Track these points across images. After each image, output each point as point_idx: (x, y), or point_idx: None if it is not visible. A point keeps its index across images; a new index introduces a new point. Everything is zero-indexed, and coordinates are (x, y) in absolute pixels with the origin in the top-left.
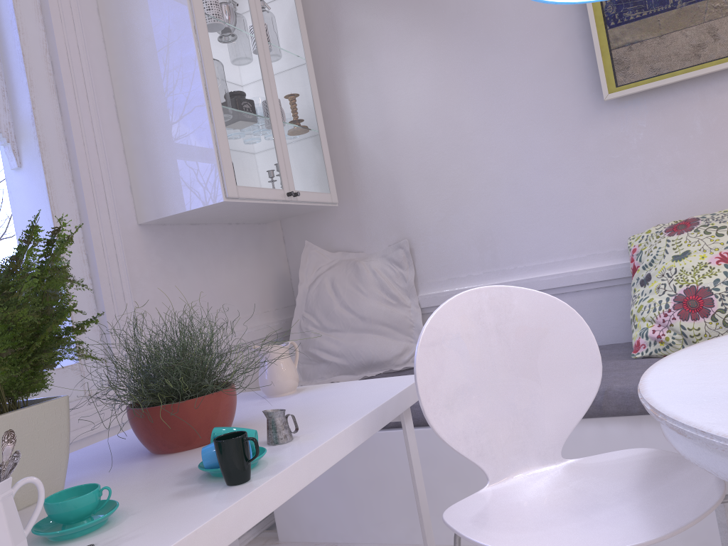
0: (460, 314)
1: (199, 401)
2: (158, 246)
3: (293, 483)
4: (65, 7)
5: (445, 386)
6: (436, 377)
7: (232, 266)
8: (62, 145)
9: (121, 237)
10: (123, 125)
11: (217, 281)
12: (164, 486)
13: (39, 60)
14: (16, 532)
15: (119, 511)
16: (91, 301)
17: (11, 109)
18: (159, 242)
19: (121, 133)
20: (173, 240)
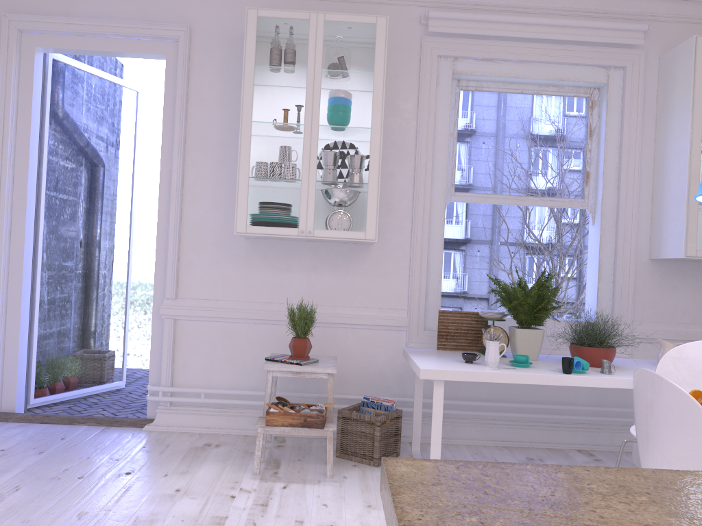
0: (699, 350)
1: (588, 348)
2: (661, 272)
3: (585, 382)
4: (631, 144)
5: (674, 377)
6: (670, 372)
7: None
8: (614, 215)
9: (634, 265)
10: (653, 204)
11: None
12: (553, 368)
13: (611, 173)
14: (496, 354)
15: (533, 367)
16: (610, 294)
17: (595, 196)
18: (662, 269)
19: (651, 208)
20: (674, 269)
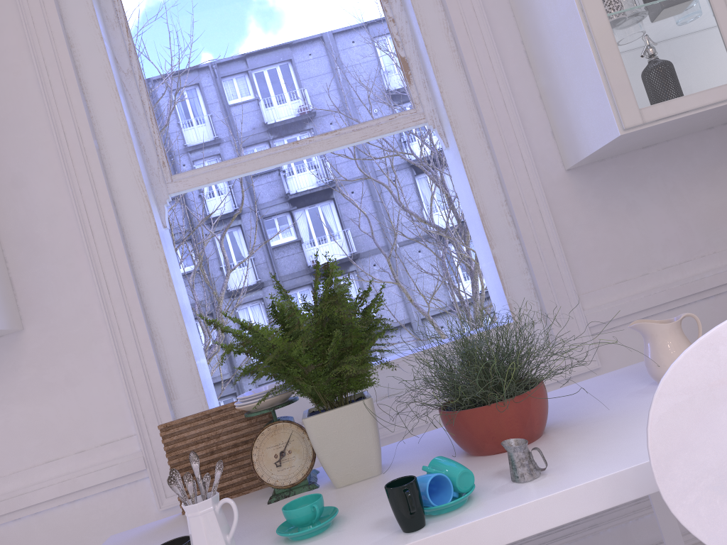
0: None
1: (475, 412)
2: (596, 187)
3: (467, 544)
4: None
5: (717, 457)
6: (696, 442)
7: (718, 181)
8: (474, 116)
9: (542, 191)
10: (533, 69)
11: (692, 206)
12: None
13: (441, 42)
14: (214, 538)
15: (343, 522)
16: (521, 260)
17: (432, 96)
18: (596, 181)
19: (534, 78)
20: (617, 174)
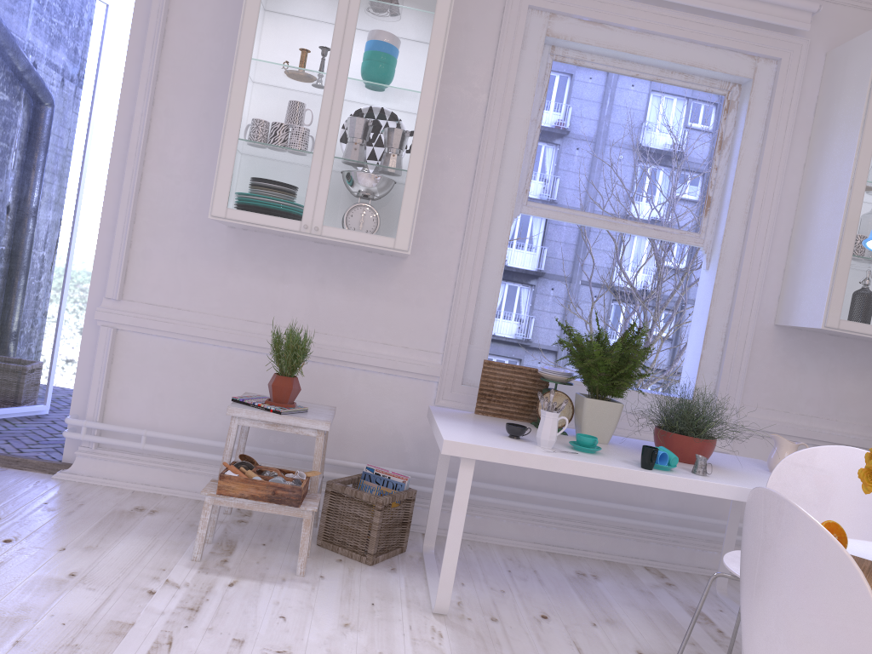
0: (831, 458)
1: (680, 436)
2: (787, 344)
3: (669, 484)
4: (773, 167)
5: (793, 492)
6: (788, 483)
7: (863, 379)
8: (736, 261)
9: (753, 330)
10: (789, 251)
11: (839, 386)
12: (628, 458)
13: (741, 203)
14: (553, 431)
15: (602, 454)
16: (716, 365)
17: (715, 232)
18: (789, 341)
19: (787, 257)
20: (804, 343)
